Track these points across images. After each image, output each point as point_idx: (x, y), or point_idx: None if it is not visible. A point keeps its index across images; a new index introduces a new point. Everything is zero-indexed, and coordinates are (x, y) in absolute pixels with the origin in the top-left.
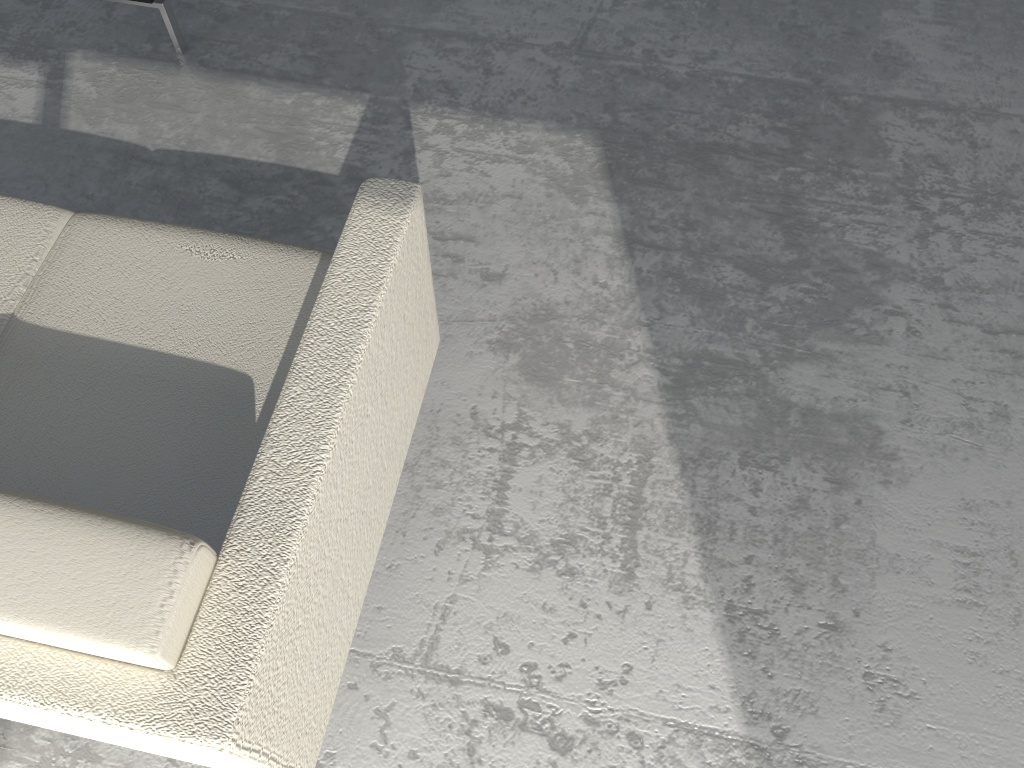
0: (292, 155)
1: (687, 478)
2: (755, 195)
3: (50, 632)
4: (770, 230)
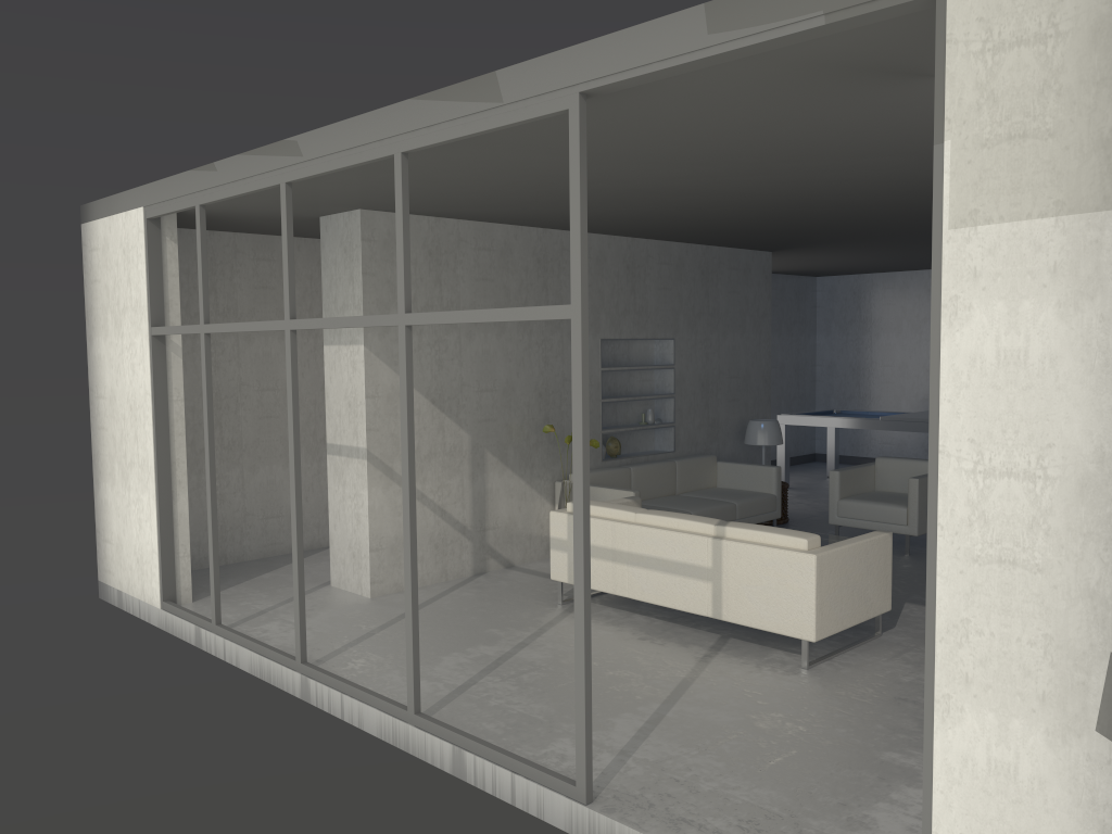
0: None
1: None
2: None
3: (787, 535)
4: None
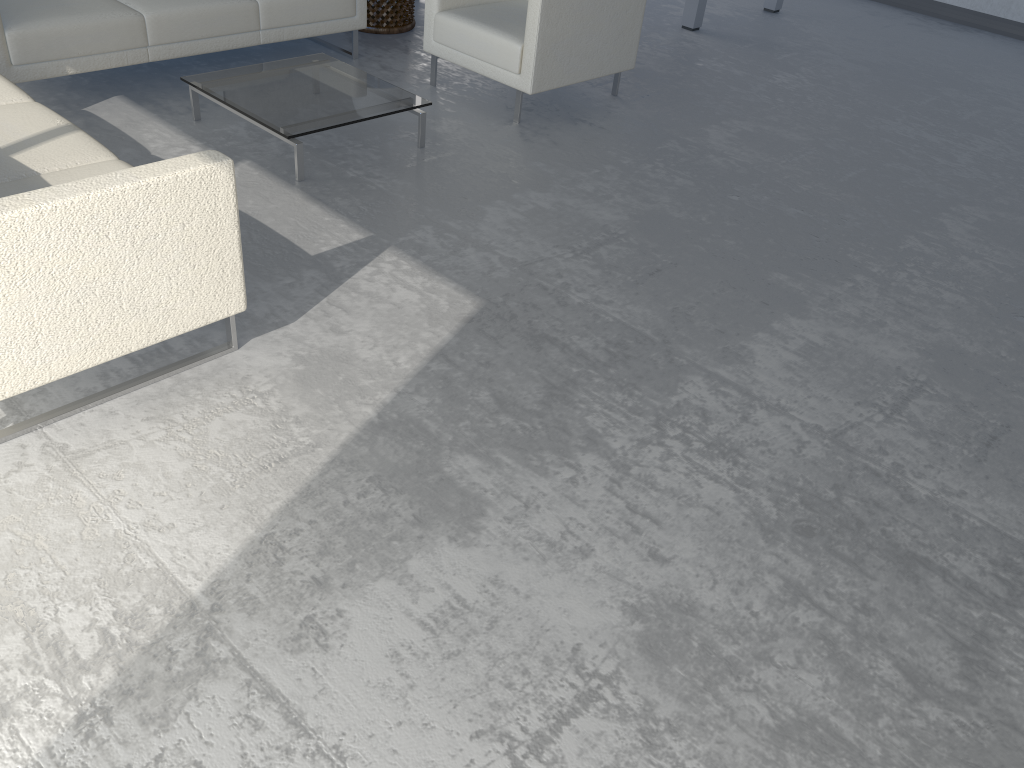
0: (299, 238)
1: (327, 467)
2: (550, 371)
3: None
4: (538, 390)
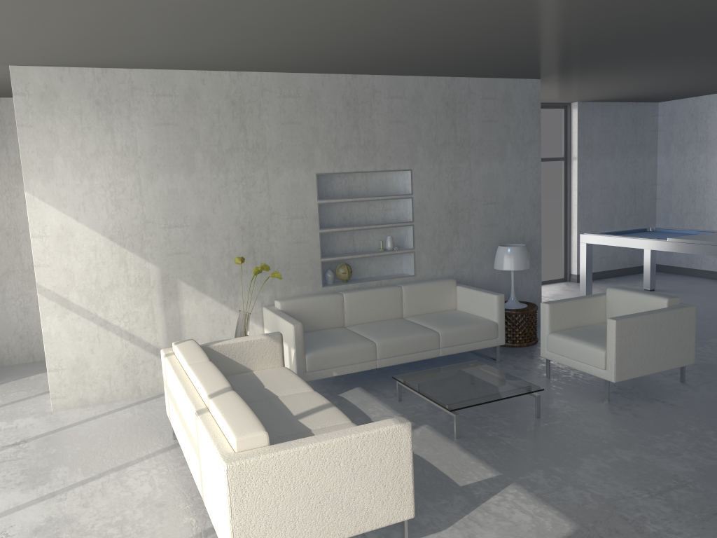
0: (453, 474)
1: None
2: None
3: (228, 427)
4: None
